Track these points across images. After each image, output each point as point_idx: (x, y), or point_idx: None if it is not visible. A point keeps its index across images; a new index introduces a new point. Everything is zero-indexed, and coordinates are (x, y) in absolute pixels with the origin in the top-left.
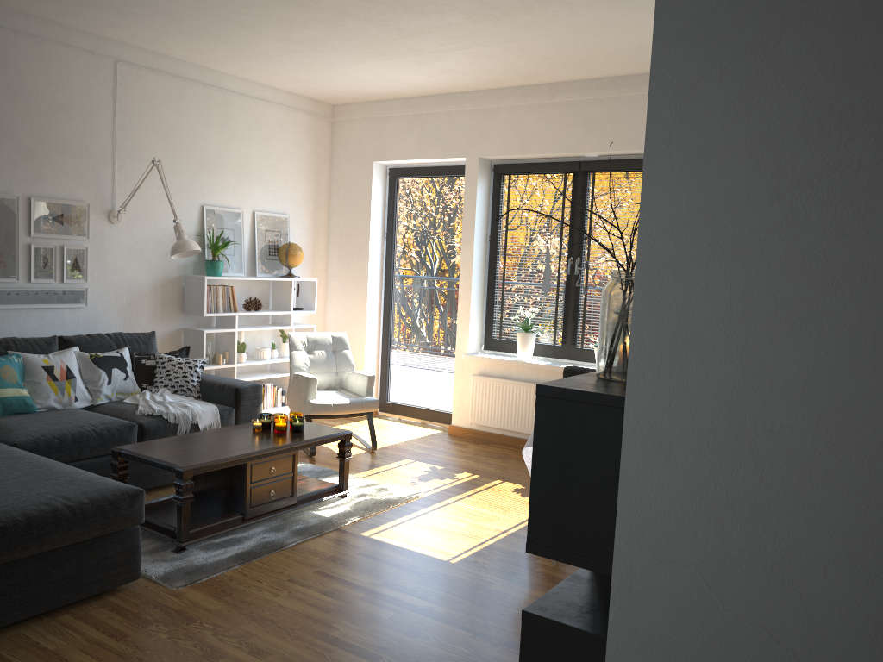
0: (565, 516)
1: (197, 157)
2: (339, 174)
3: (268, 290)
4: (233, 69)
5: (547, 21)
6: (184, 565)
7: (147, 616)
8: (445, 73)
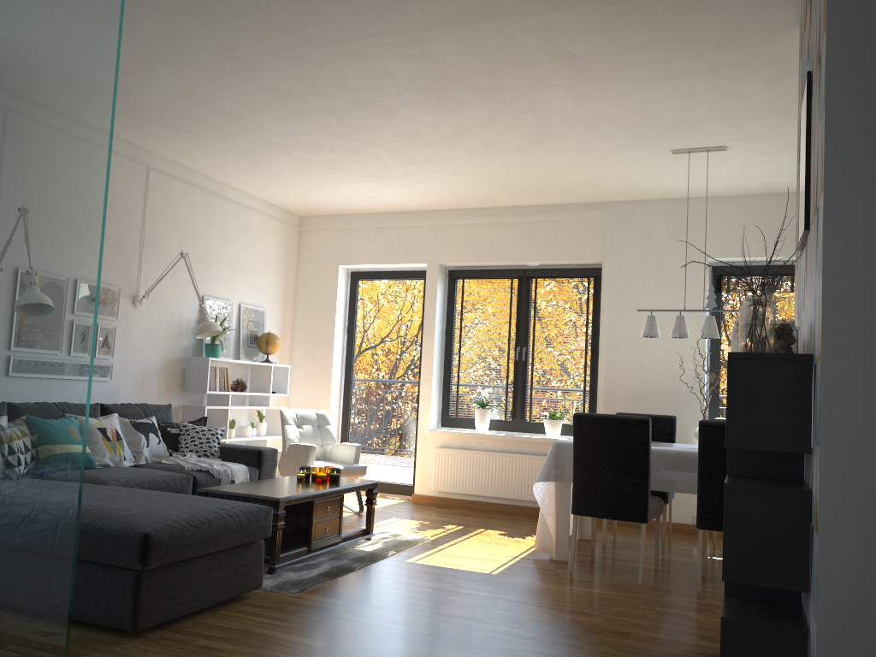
0: (749, 423)
1: (201, 253)
2: (305, 275)
3: (247, 374)
4: (235, 181)
5: (527, 159)
6: (287, 580)
7: (289, 609)
8: (419, 194)
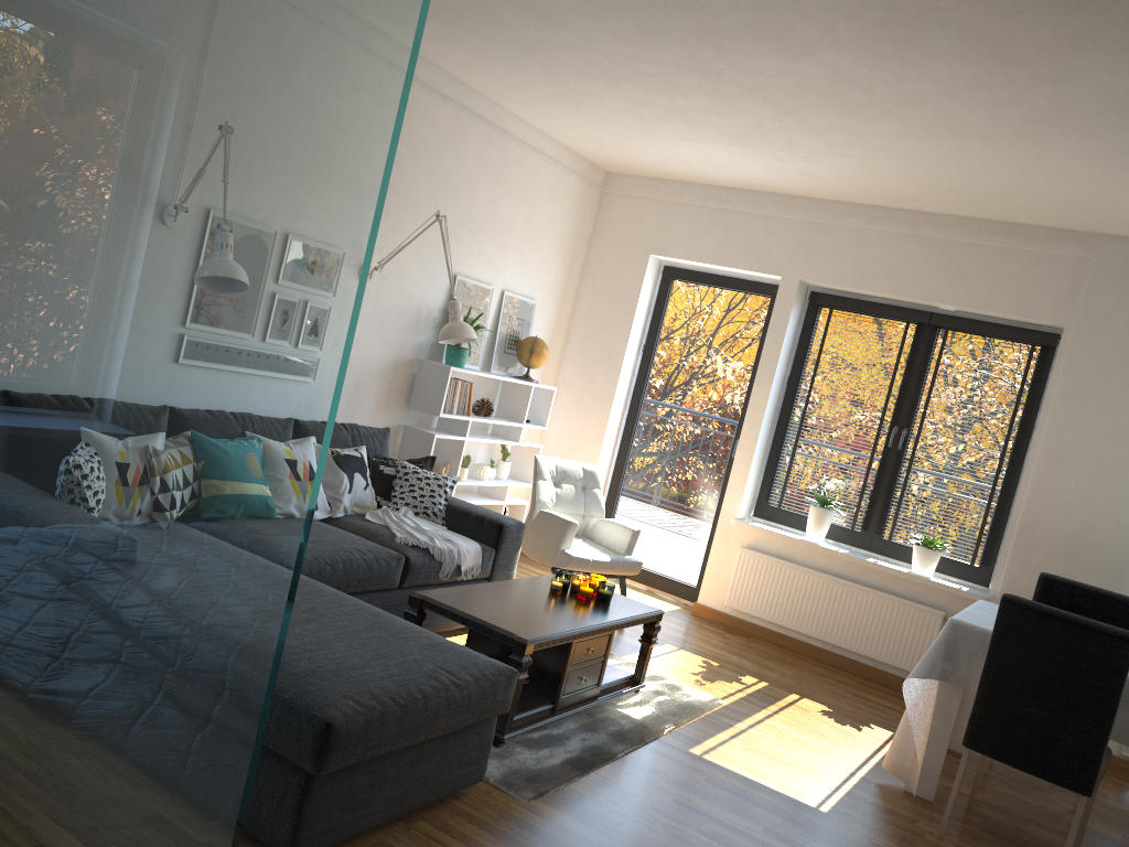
0: None
1: (462, 212)
2: (598, 260)
3: (495, 390)
4: (528, 112)
5: (998, 155)
6: (519, 768)
7: (519, 838)
8: (796, 174)
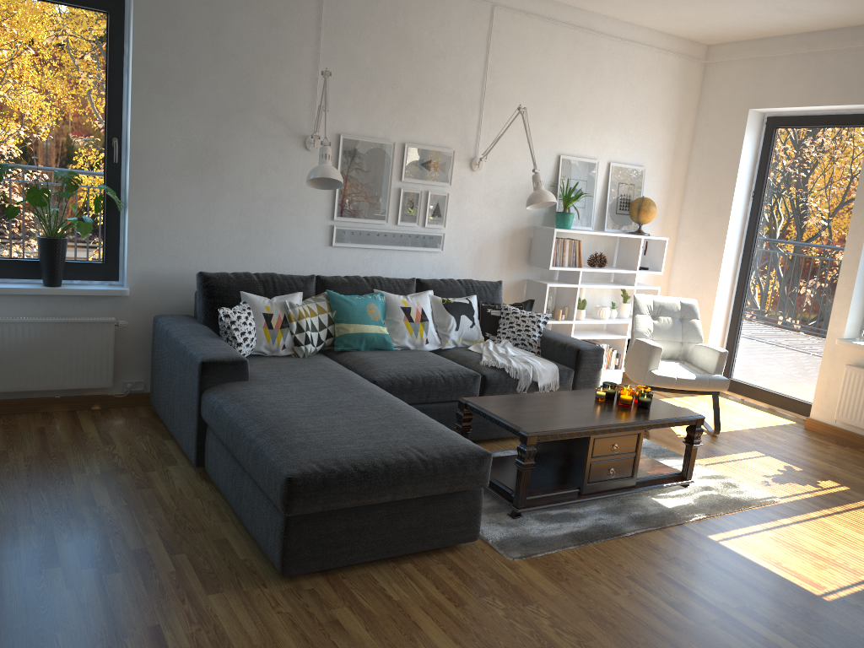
0: None
1: (559, 104)
2: (705, 123)
3: (614, 246)
4: (607, 8)
5: None
6: (520, 534)
7: (483, 585)
8: None
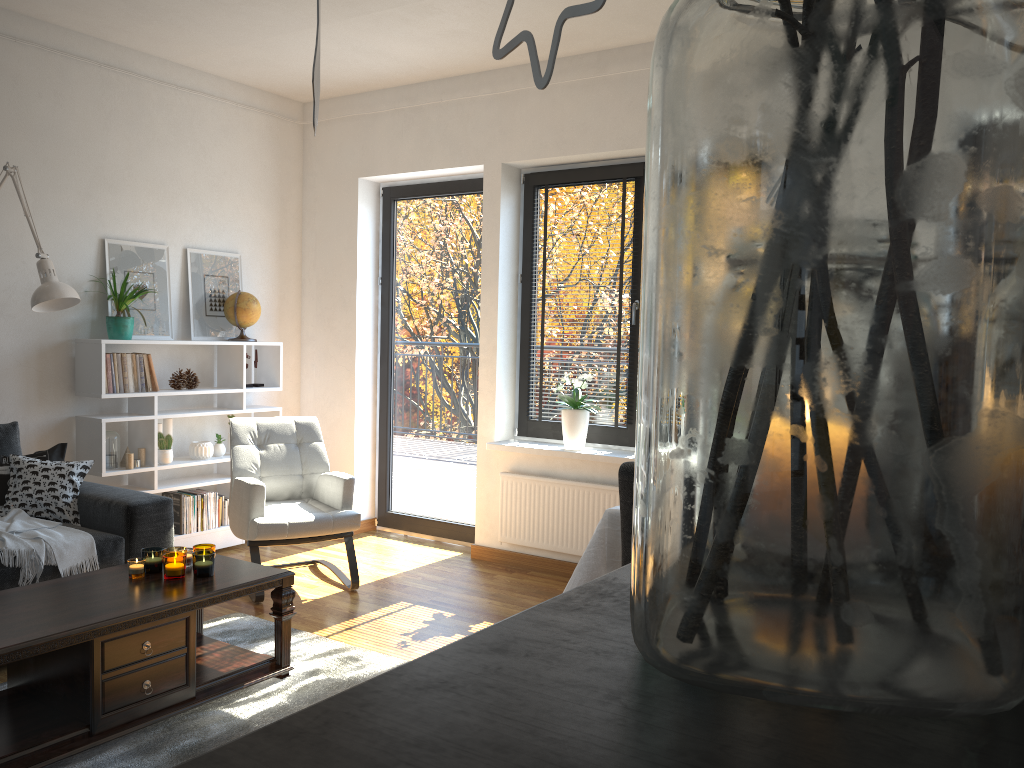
0: None
1: (91, 168)
2: (314, 198)
3: (212, 359)
4: (143, 42)
5: None
6: None
7: None
8: (446, 39)
